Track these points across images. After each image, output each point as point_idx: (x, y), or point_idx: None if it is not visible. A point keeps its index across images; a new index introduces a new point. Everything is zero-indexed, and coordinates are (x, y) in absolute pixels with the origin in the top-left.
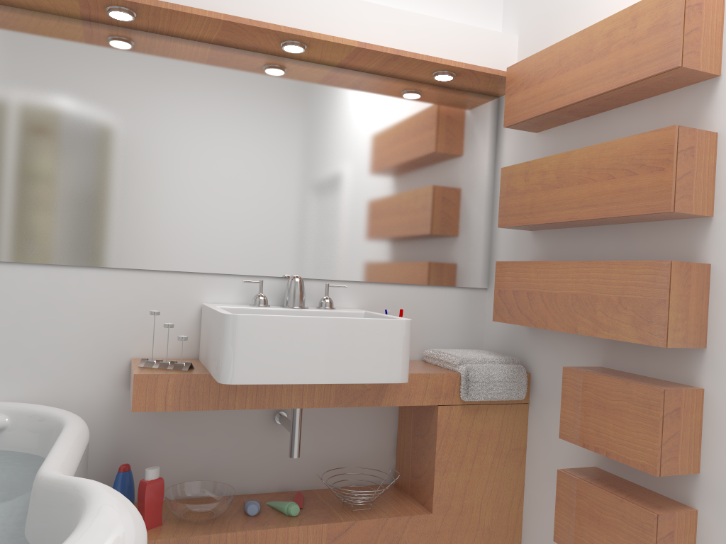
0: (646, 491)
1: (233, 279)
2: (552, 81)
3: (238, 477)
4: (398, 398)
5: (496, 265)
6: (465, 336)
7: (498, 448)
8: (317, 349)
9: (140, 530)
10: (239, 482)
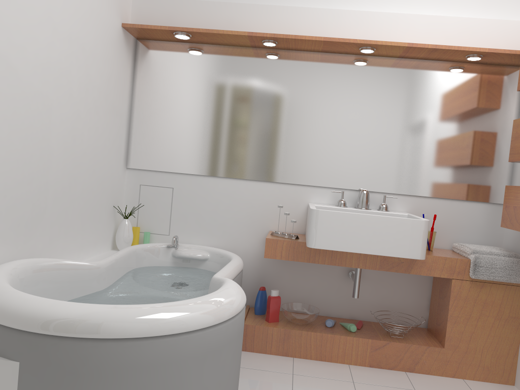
0: None
1: (327, 190)
2: None
3: (325, 306)
4: (423, 270)
5: (505, 188)
6: (487, 236)
7: (499, 314)
8: (364, 233)
9: (240, 298)
10: (325, 308)
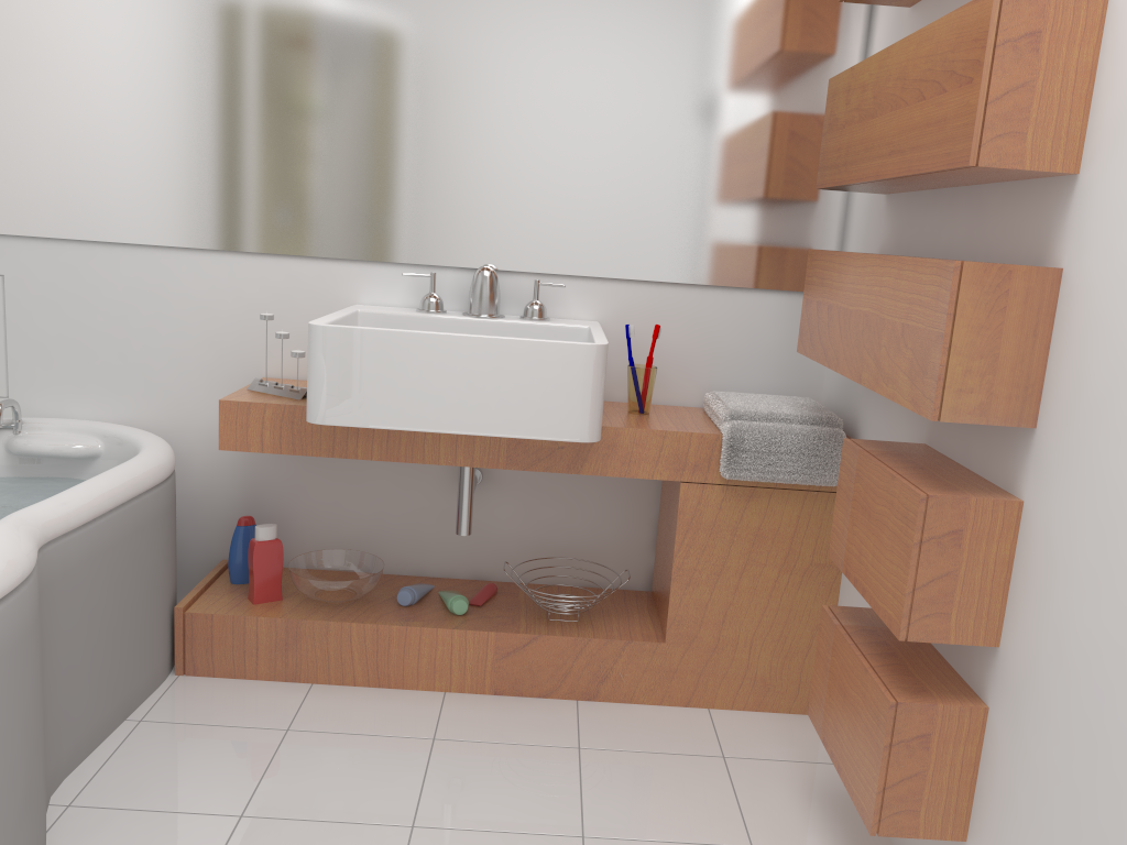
0: (933, 663)
1: (400, 270)
2: None
3: (413, 552)
4: (611, 465)
5: (808, 256)
6: (787, 373)
7: (789, 559)
8: (445, 382)
9: None
10: (414, 558)
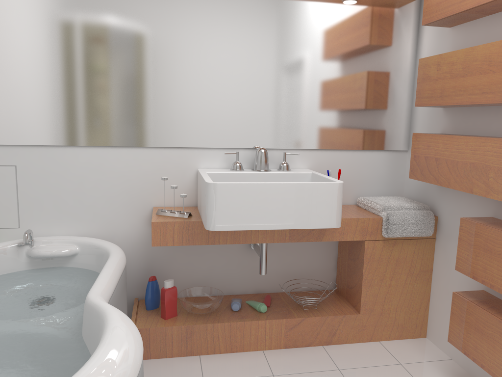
0: None
1: (218, 151)
2: None
3: (227, 284)
4: (335, 235)
5: (413, 136)
6: (389, 186)
7: (411, 270)
8: (273, 205)
9: (135, 353)
10: (228, 286)
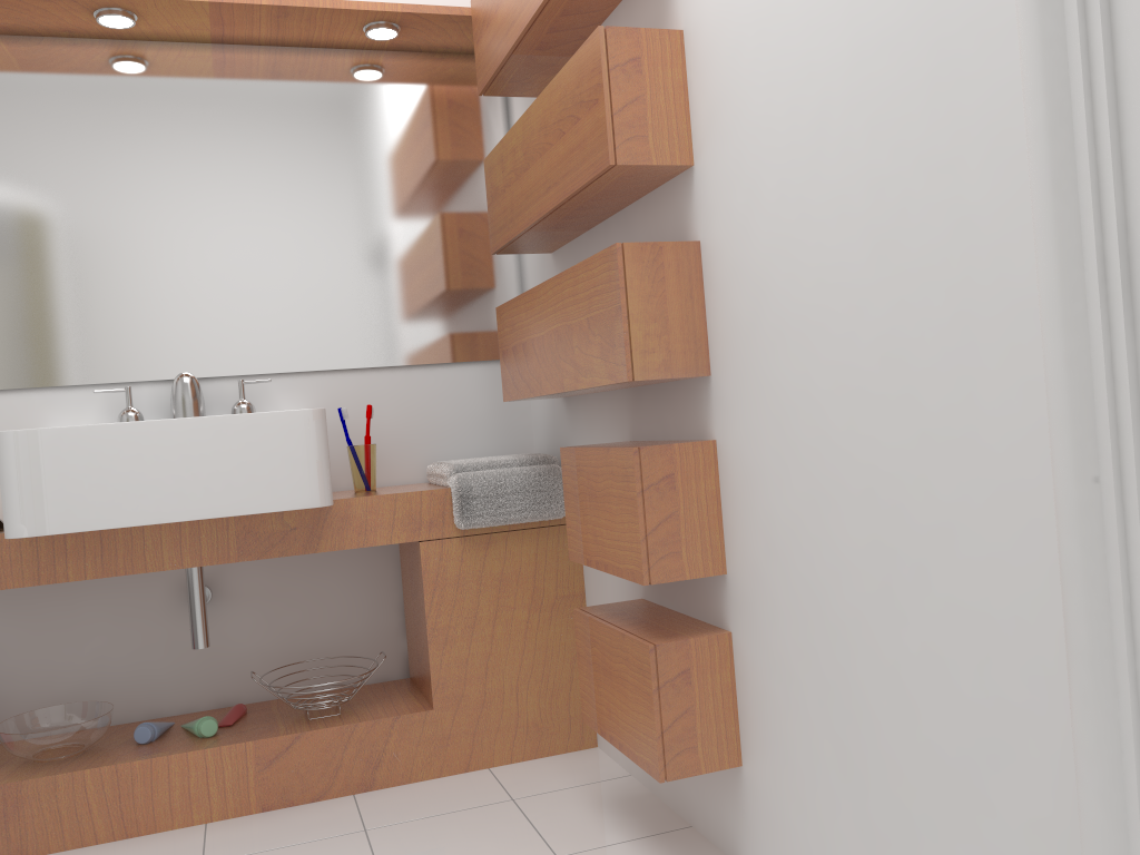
0: (679, 619)
1: (90, 392)
2: (504, 4)
3: (145, 694)
4: (348, 537)
5: (497, 313)
6: (500, 437)
7: (536, 597)
8: (161, 470)
9: None
10: (147, 700)
